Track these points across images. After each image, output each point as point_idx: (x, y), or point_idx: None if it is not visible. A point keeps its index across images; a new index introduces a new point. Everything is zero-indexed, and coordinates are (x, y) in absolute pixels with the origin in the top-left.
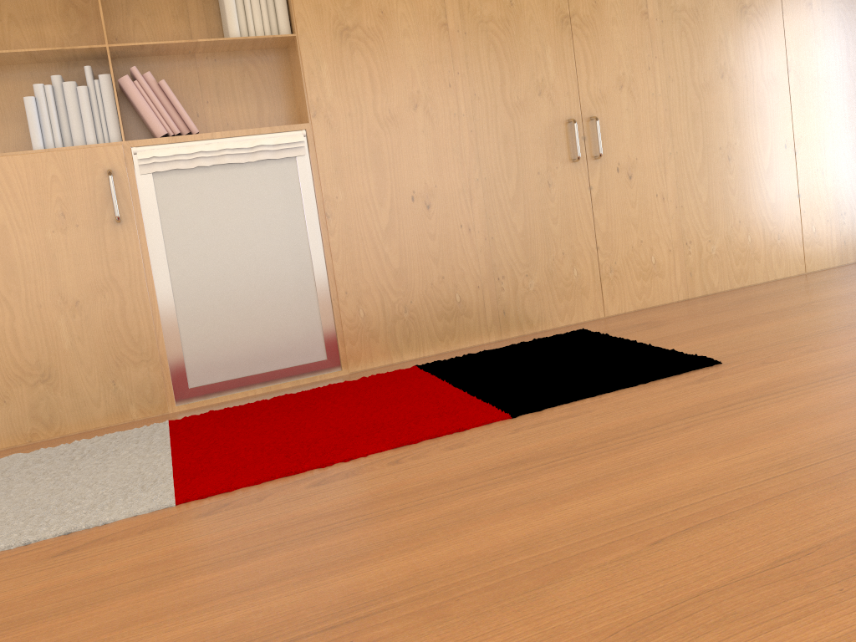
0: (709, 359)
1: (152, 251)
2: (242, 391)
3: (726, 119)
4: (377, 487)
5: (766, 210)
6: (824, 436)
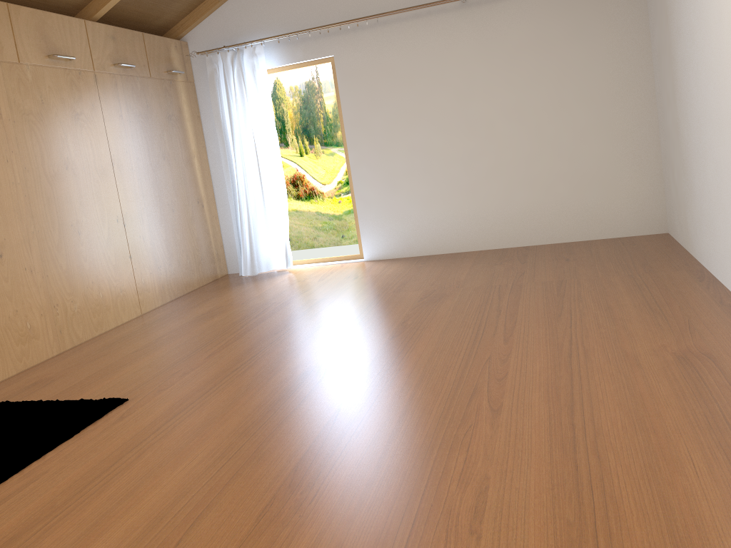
0: (119, 399)
1: None
2: None
3: (73, 201)
4: None
5: (111, 270)
6: (233, 429)
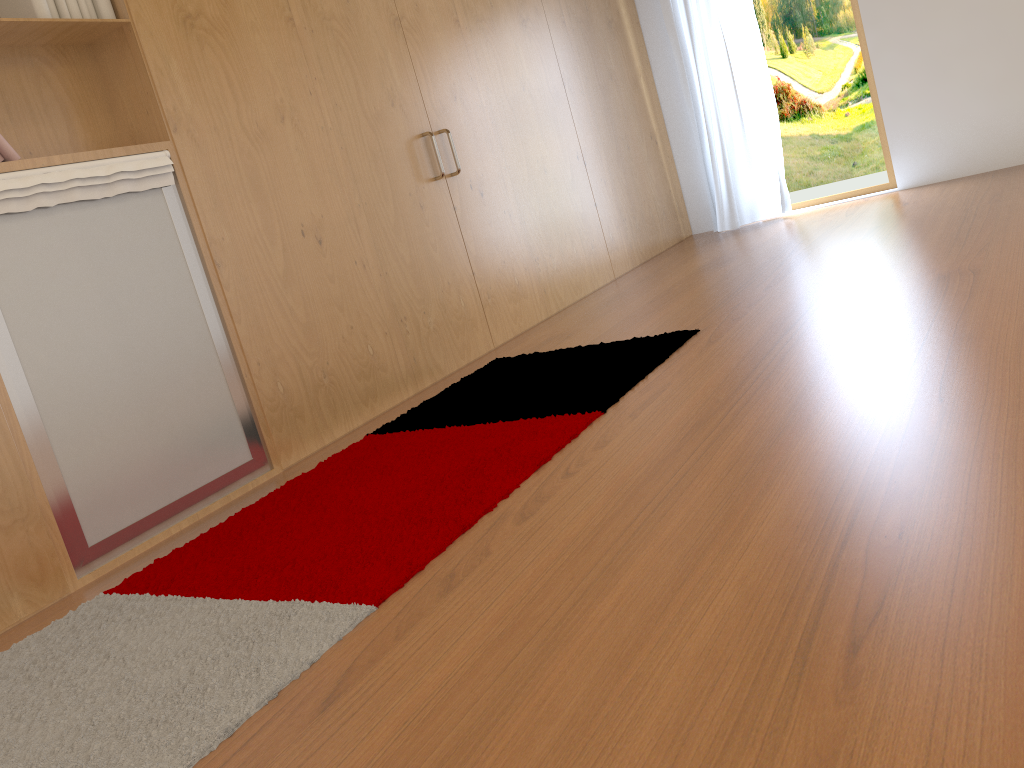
0: (688, 330)
1: None
2: (161, 531)
3: (535, 131)
4: (604, 489)
5: (579, 220)
6: (893, 327)
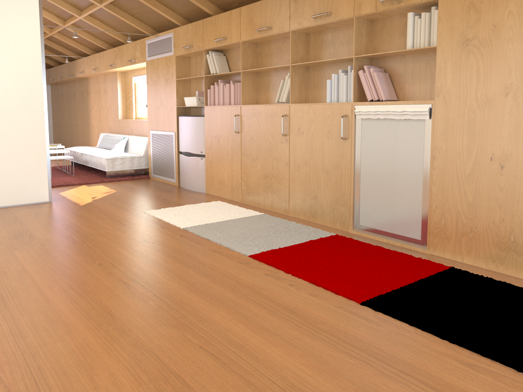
0: None
1: (355, 155)
2: (378, 237)
3: None
4: (262, 285)
5: None
6: None
